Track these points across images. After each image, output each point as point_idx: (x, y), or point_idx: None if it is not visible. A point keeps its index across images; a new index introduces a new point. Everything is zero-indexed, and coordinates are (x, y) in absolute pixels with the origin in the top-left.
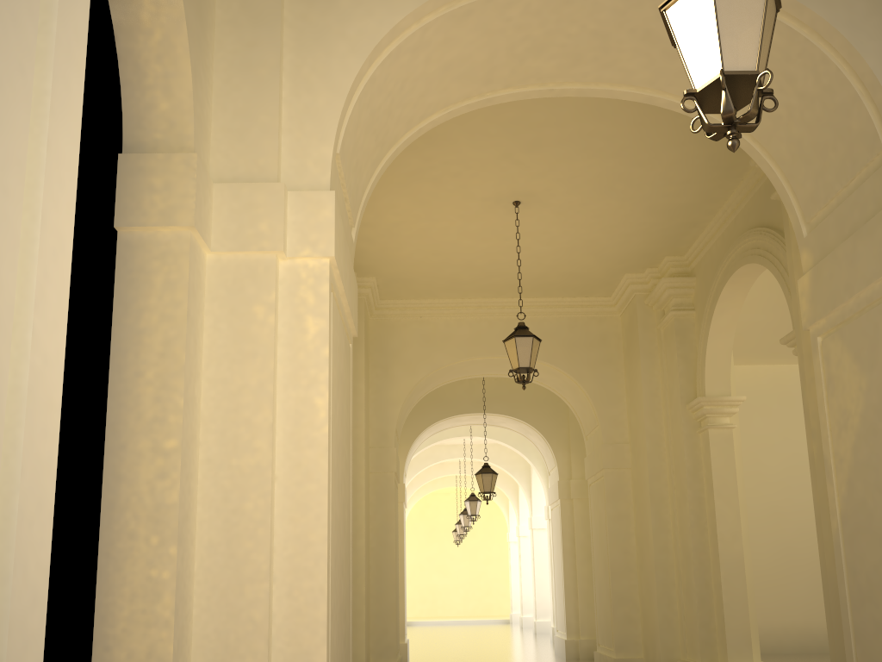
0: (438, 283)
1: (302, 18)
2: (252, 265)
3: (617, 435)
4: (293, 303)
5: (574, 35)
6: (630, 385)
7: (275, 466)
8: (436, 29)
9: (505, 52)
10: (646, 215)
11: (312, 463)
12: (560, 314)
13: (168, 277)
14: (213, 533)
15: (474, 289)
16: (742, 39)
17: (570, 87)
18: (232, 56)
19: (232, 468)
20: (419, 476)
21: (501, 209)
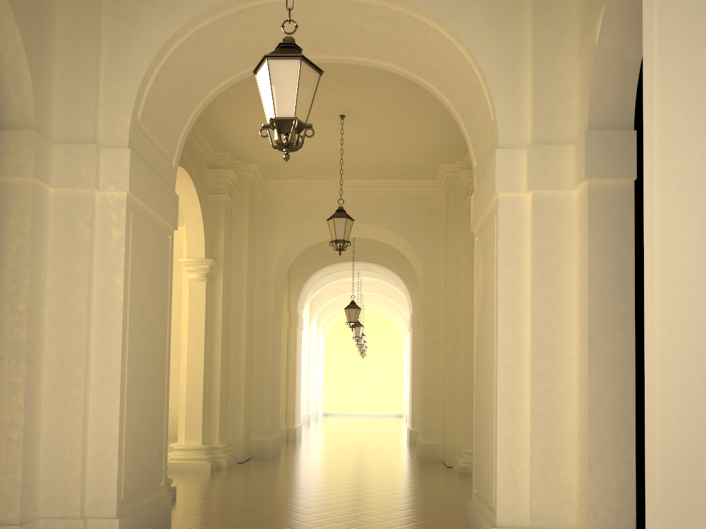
0: (304, 168)
1: (114, 29)
2: (78, 196)
3: (435, 285)
4: (104, 220)
5: (312, 28)
6: (445, 248)
7: (92, 319)
8: (208, 31)
9: (267, 38)
10: (441, 125)
11: (113, 318)
12: (398, 192)
13: (20, 208)
14: (53, 357)
15: (332, 173)
16: (286, 98)
17: (324, 57)
18: (67, 58)
19: (65, 320)
20: (333, 304)
21: (333, 120)
